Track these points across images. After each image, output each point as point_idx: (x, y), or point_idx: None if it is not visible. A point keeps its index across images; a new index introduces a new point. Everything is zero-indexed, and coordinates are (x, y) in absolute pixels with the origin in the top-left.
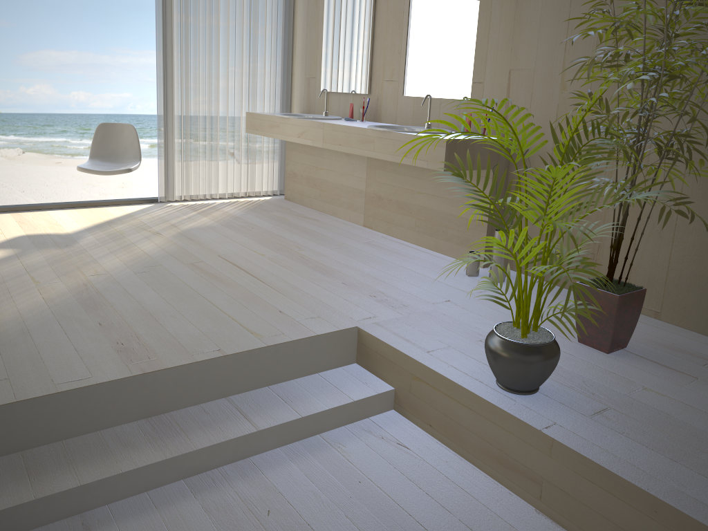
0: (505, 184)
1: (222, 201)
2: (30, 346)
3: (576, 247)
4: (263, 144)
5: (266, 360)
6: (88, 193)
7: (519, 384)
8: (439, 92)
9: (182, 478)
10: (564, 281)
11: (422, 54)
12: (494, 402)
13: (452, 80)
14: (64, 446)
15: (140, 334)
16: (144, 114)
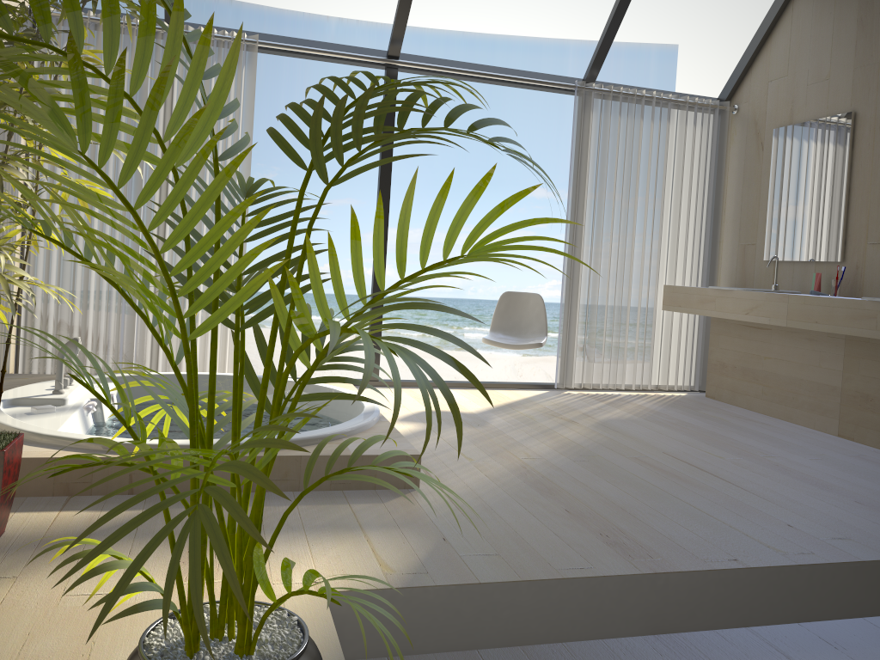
0: None
1: (627, 393)
2: (502, 524)
3: None
4: (680, 326)
5: (798, 584)
6: None
7: None
8: None
9: None
10: None
11: None
12: None
13: None
14: (567, 649)
15: (622, 528)
16: (485, 299)
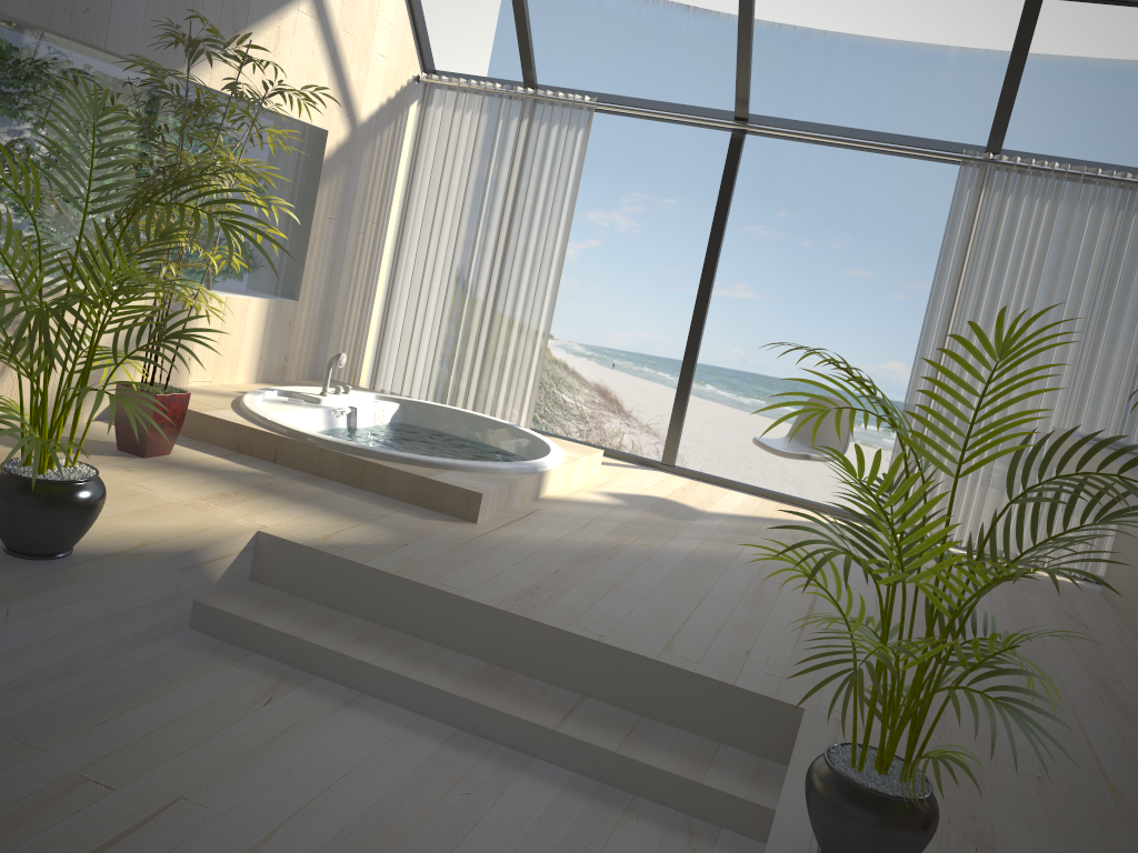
0: None
1: None
2: (475, 556)
3: (807, 583)
4: None
5: (647, 678)
6: None
7: (820, 841)
8: None
9: (458, 728)
10: None
11: None
12: (771, 845)
13: None
14: (409, 640)
15: (569, 592)
16: None
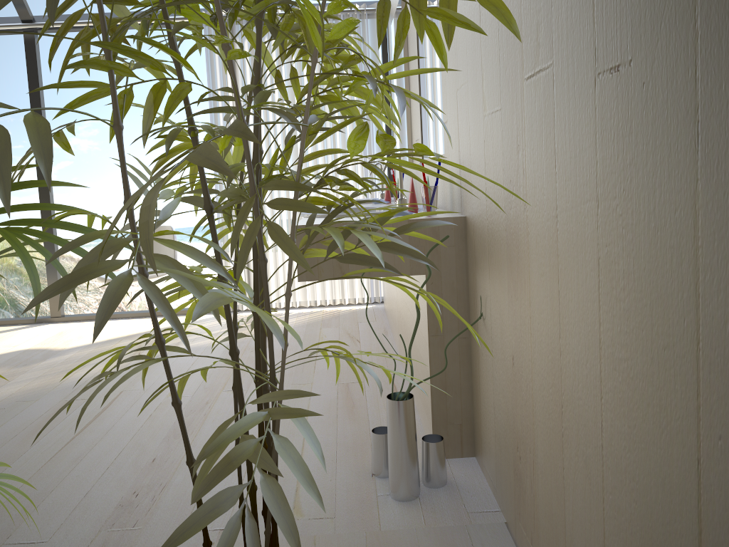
0: (465, 301)
1: (303, 311)
2: None
3: None
4: None
5: None
6: None
7: None
8: (434, 147)
9: None
10: (515, 525)
11: (425, 93)
12: None
13: (437, 126)
14: None
15: None
16: None
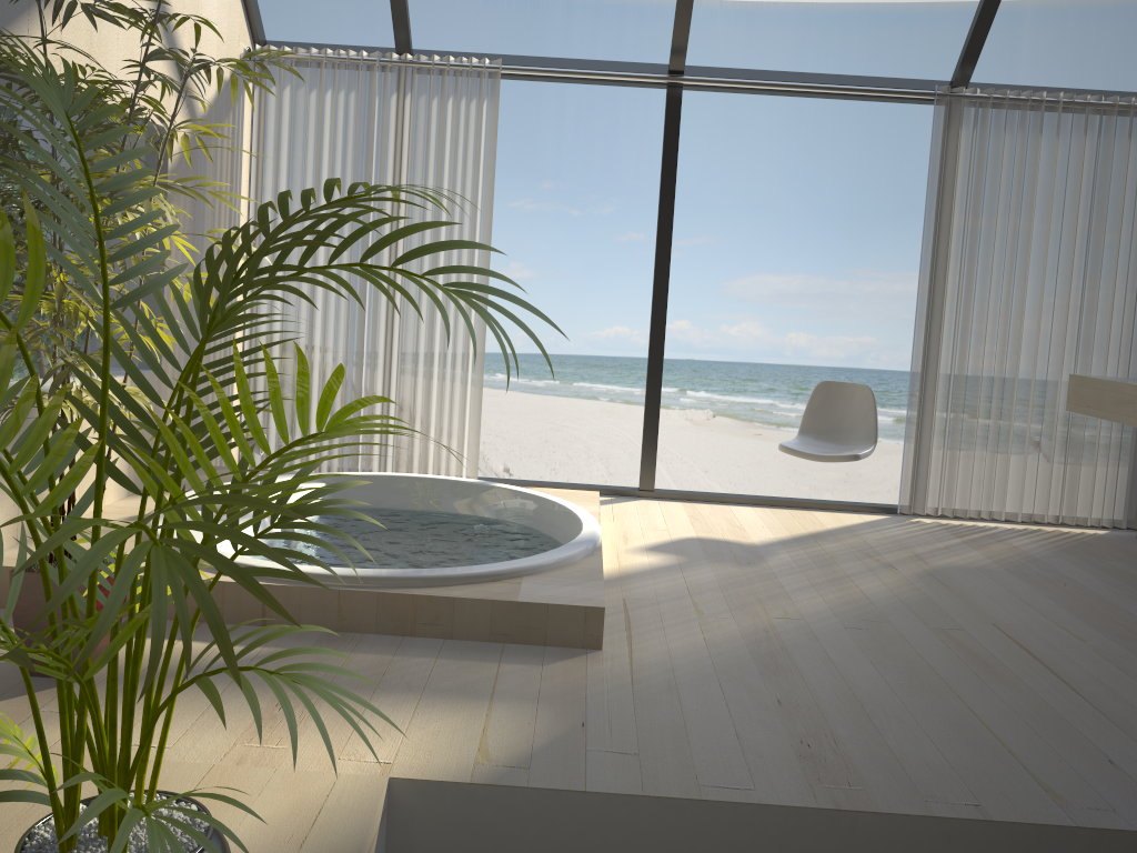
0: None
1: (1009, 526)
2: (675, 712)
3: None
4: (1098, 433)
5: None
6: (792, 485)
7: None
8: None
9: None
10: None
11: None
12: None
13: None
14: None
15: (840, 736)
16: (892, 369)
